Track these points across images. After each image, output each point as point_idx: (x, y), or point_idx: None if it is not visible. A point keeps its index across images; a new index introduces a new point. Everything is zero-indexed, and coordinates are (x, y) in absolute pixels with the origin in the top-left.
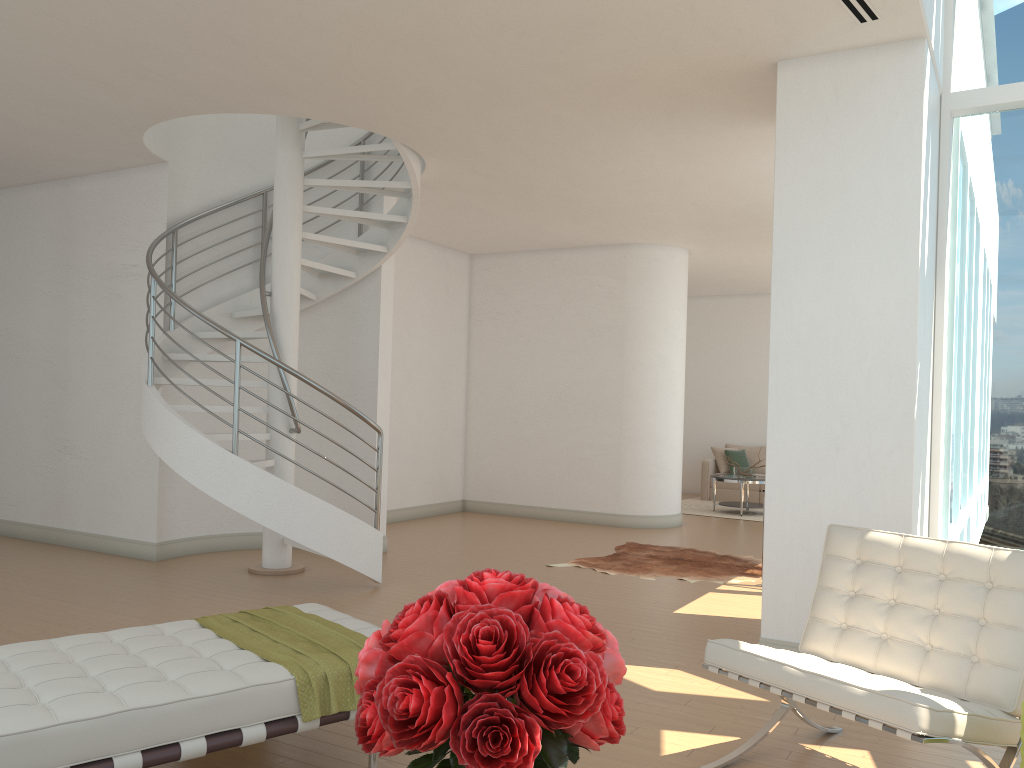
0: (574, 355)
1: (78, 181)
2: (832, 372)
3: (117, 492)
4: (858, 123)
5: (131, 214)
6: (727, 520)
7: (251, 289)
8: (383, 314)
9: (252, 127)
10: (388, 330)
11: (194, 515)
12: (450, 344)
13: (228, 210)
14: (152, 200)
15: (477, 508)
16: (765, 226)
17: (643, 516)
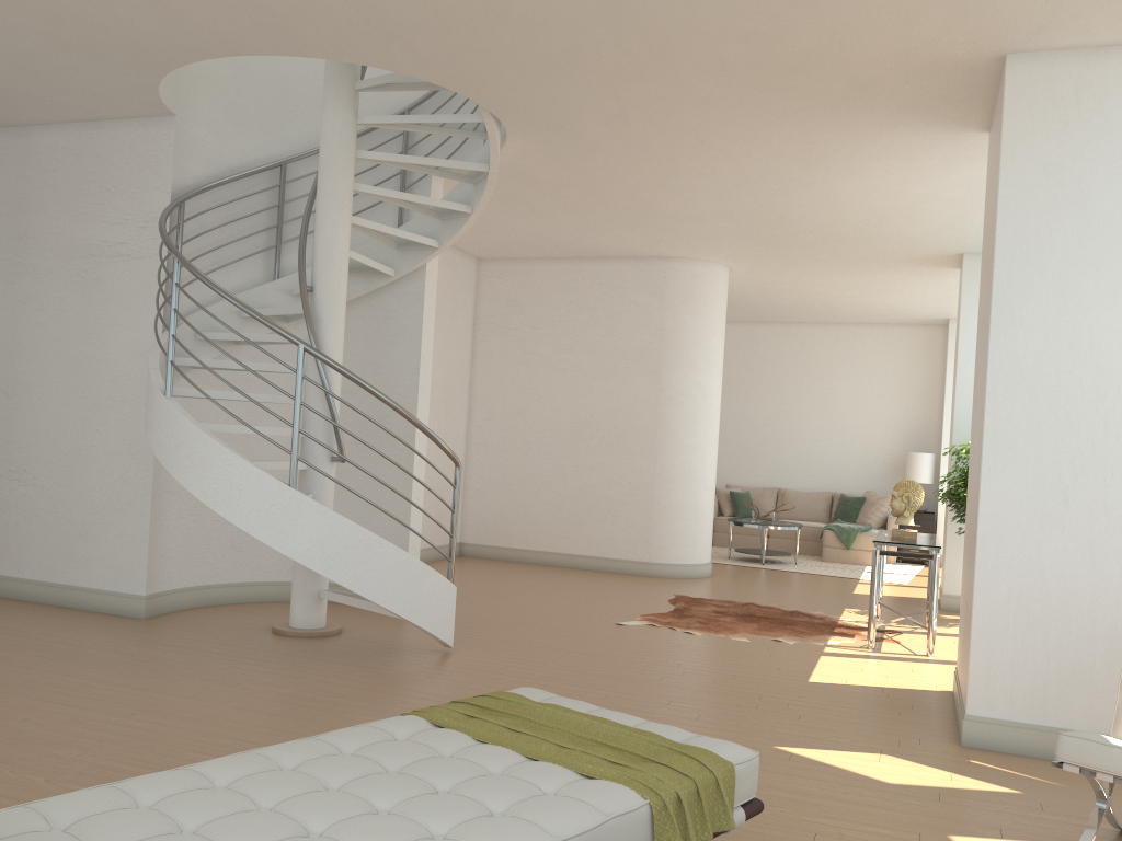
0: (601, 380)
1: (39, 131)
2: (1062, 413)
3: (88, 530)
4: (1103, 132)
5: (118, 178)
6: (753, 569)
7: (262, 282)
8: (425, 322)
9: (270, 82)
10: (429, 341)
11: (187, 560)
12: (454, 361)
13: (238, 182)
14: (150, 162)
15: (477, 553)
16: (835, 246)
17: (676, 565)
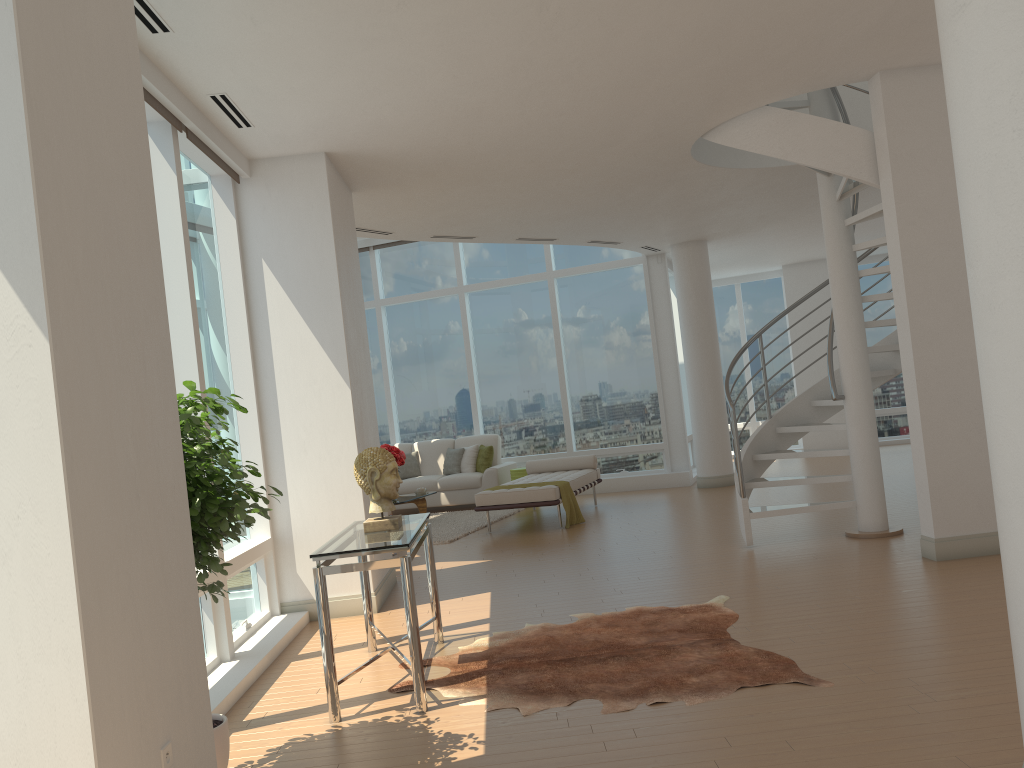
0: None
1: None
2: None
3: None
4: None
5: None
6: None
7: None
8: (890, 243)
9: None
10: (896, 261)
11: None
12: None
13: None
14: None
15: None
16: None
17: None
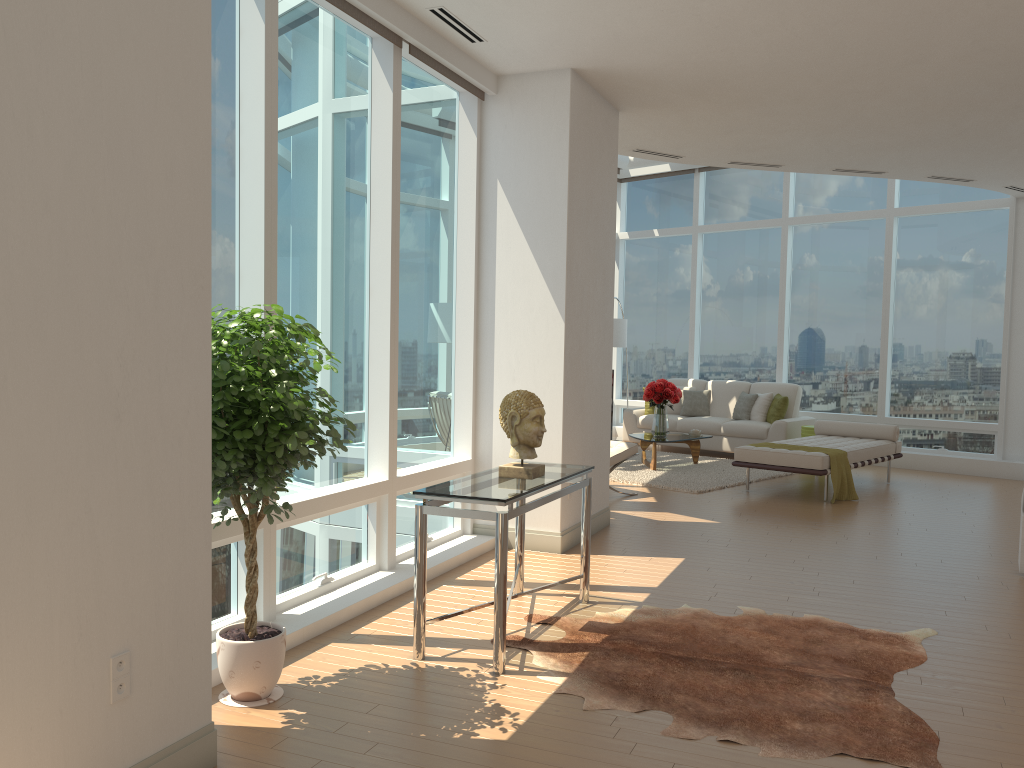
0: None
1: None
2: None
3: None
4: None
5: None
6: None
7: None
8: None
9: None
10: None
11: None
12: None
13: None
14: None
15: None
16: None
17: None
